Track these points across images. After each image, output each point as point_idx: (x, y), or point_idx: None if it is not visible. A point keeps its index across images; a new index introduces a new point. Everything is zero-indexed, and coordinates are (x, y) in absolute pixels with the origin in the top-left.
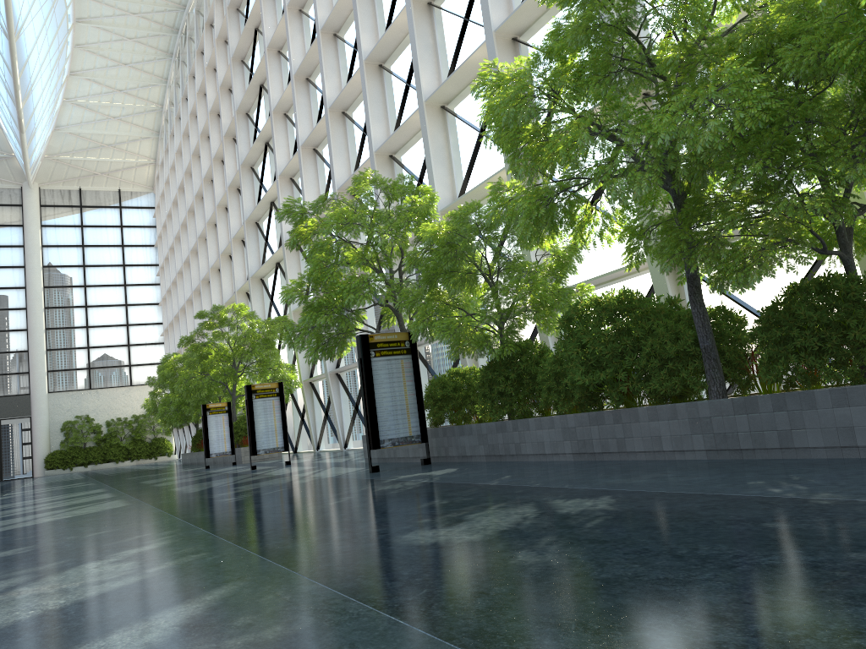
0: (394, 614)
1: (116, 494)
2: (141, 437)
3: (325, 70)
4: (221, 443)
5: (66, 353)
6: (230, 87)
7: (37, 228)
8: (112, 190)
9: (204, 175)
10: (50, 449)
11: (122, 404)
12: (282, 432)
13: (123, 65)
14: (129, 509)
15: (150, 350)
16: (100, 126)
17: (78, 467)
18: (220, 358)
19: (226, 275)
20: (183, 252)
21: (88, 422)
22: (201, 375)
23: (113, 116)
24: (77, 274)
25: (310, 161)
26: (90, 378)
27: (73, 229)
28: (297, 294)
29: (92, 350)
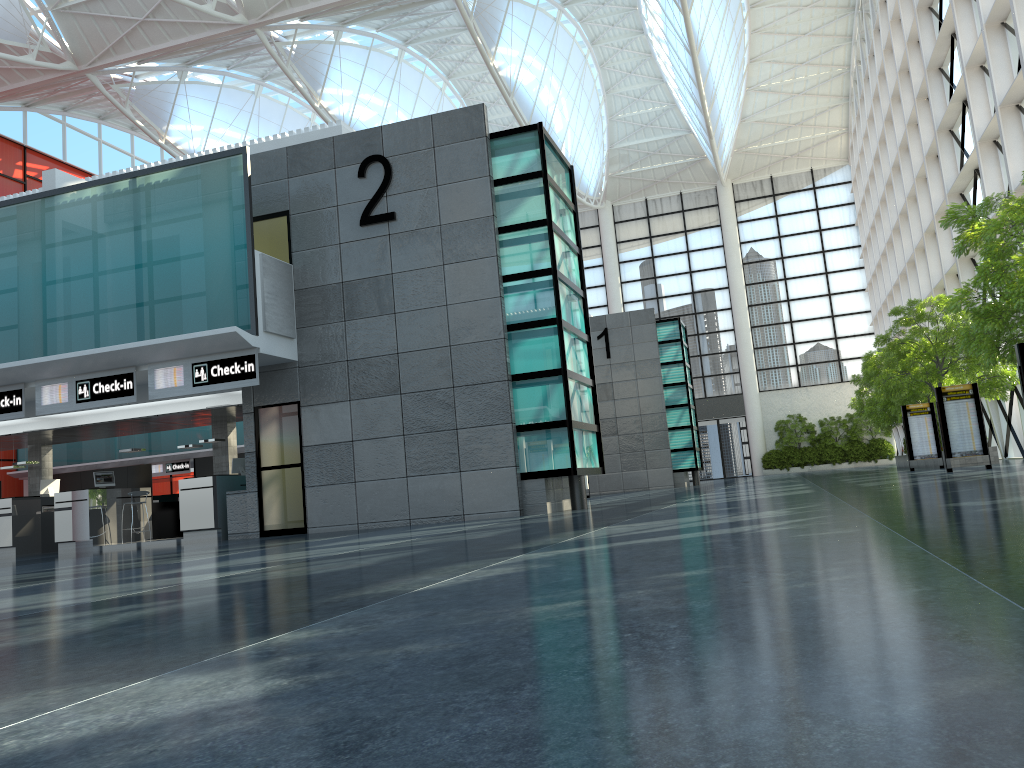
0: (878, 520)
1: (810, 487)
2: (857, 437)
3: (1017, 16)
4: (925, 445)
5: (772, 351)
6: (918, 39)
7: (733, 226)
8: (803, 171)
9: (898, 143)
10: (765, 449)
11: (833, 402)
12: (978, 435)
13: (801, 36)
14: (811, 494)
15: (860, 342)
16: (784, 106)
17: (794, 468)
18: (918, 356)
19: (932, 255)
20: (884, 231)
21: (800, 421)
22: (900, 375)
23: (797, 92)
24: (775, 267)
25: (1012, 121)
26: (798, 375)
27: (768, 220)
28: (960, 303)
29: (798, 346)
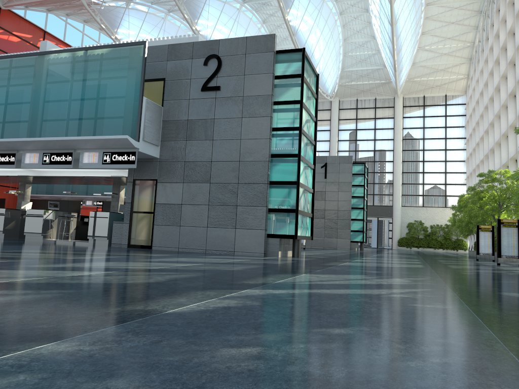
0: (462, 300)
1: (422, 263)
2: (449, 237)
3: None
4: (486, 248)
5: (411, 186)
6: (514, 32)
7: (400, 119)
8: (441, 95)
9: (494, 86)
10: (400, 236)
11: (439, 217)
12: (517, 247)
13: (451, 24)
14: (422, 268)
15: (458, 188)
16: (436, 60)
17: (414, 248)
18: (489, 200)
19: (504, 148)
20: (479, 132)
21: (420, 224)
22: (478, 209)
23: (444, 53)
24: (419, 143)
25: None
26: (423, 200)
27: (419, 118)
28: None
29: (425, 185)
